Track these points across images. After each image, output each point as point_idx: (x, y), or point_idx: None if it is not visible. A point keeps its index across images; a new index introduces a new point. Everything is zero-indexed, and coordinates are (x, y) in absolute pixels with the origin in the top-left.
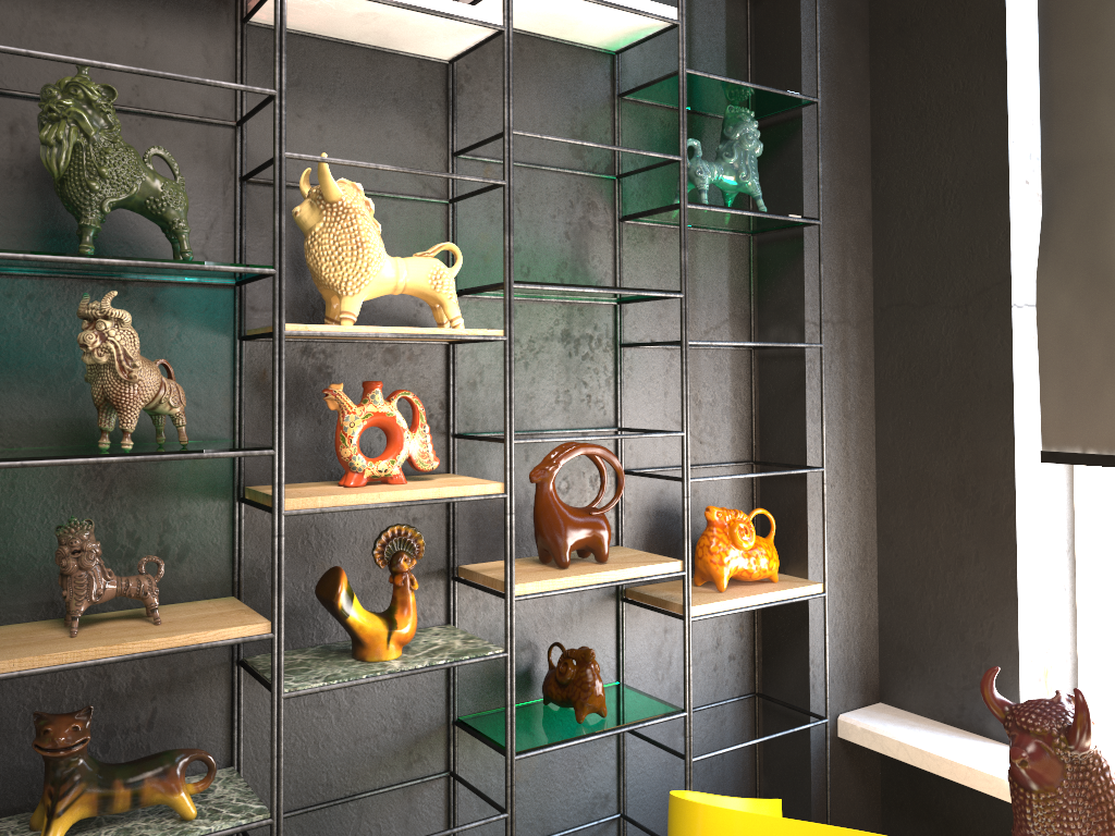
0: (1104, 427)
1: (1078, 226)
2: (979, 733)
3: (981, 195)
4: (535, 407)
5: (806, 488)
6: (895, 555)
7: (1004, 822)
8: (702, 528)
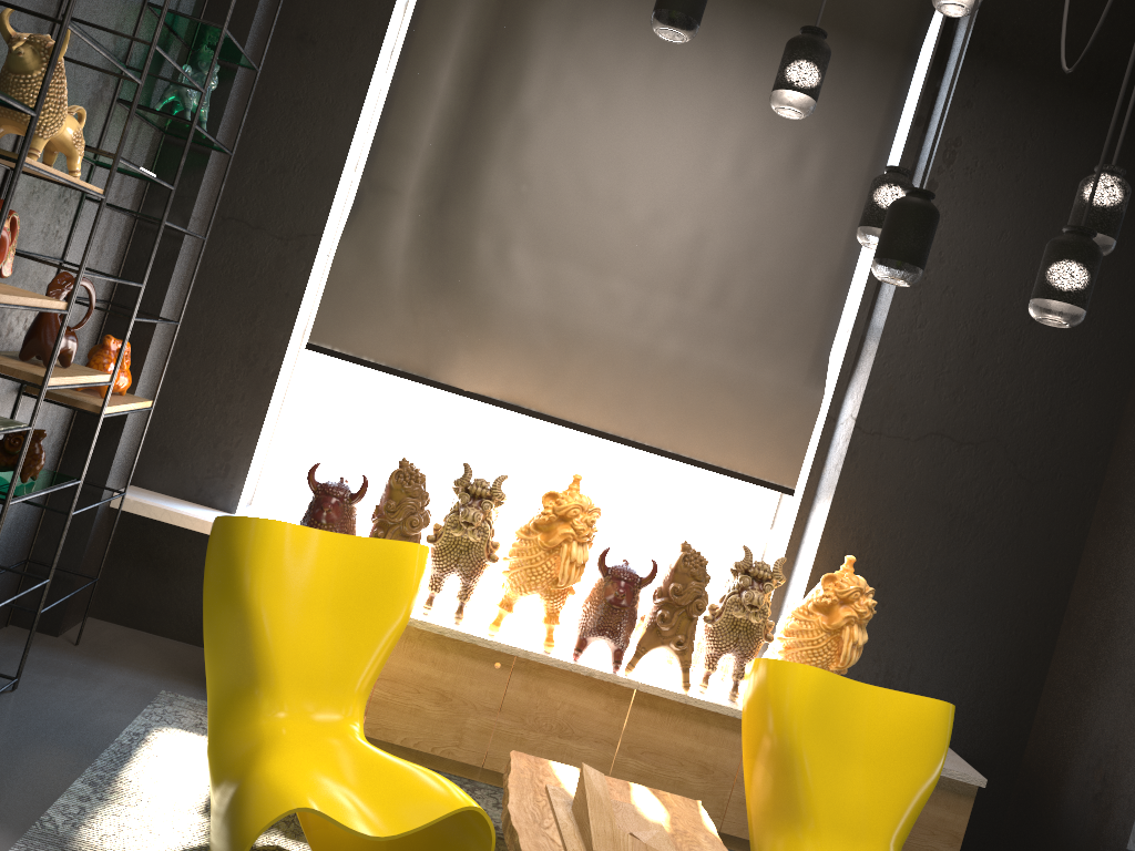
0: (349, 338)
1: (372, 223)
2: (208, 505)
3: (321, 176)
4: (31, 233)
5: (153, 332)
6: (179, 387)
7: None
8: None
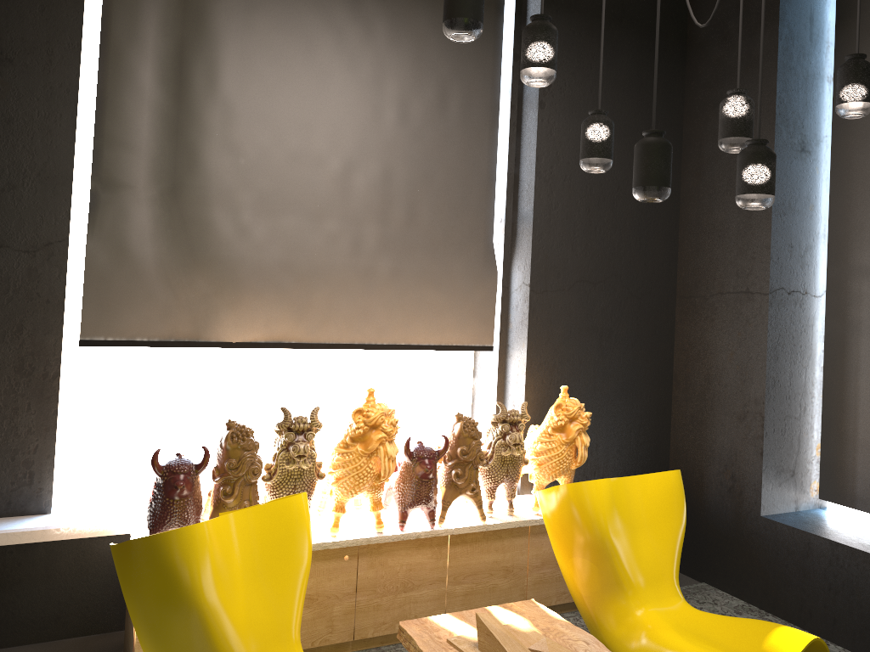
0: (119, 325)
1: (113, 218)
2: (21, 514)
3: (52, 186)
4: None
5: None
6: None
7: (36, 561)
8: None
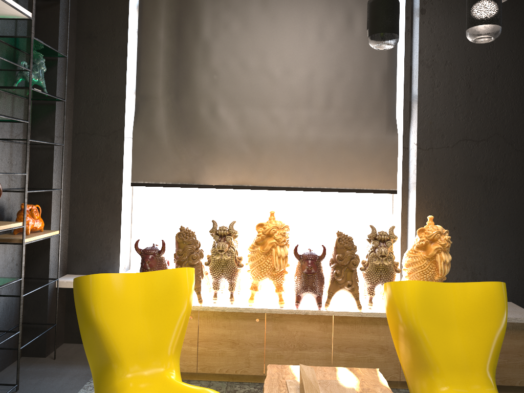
0: (150, 175)
1: (146, 115)
2: None
3: (116, 100)
4: None
5: (52, 197)
6: (76, 221)
7: None
8: (10, 214)
